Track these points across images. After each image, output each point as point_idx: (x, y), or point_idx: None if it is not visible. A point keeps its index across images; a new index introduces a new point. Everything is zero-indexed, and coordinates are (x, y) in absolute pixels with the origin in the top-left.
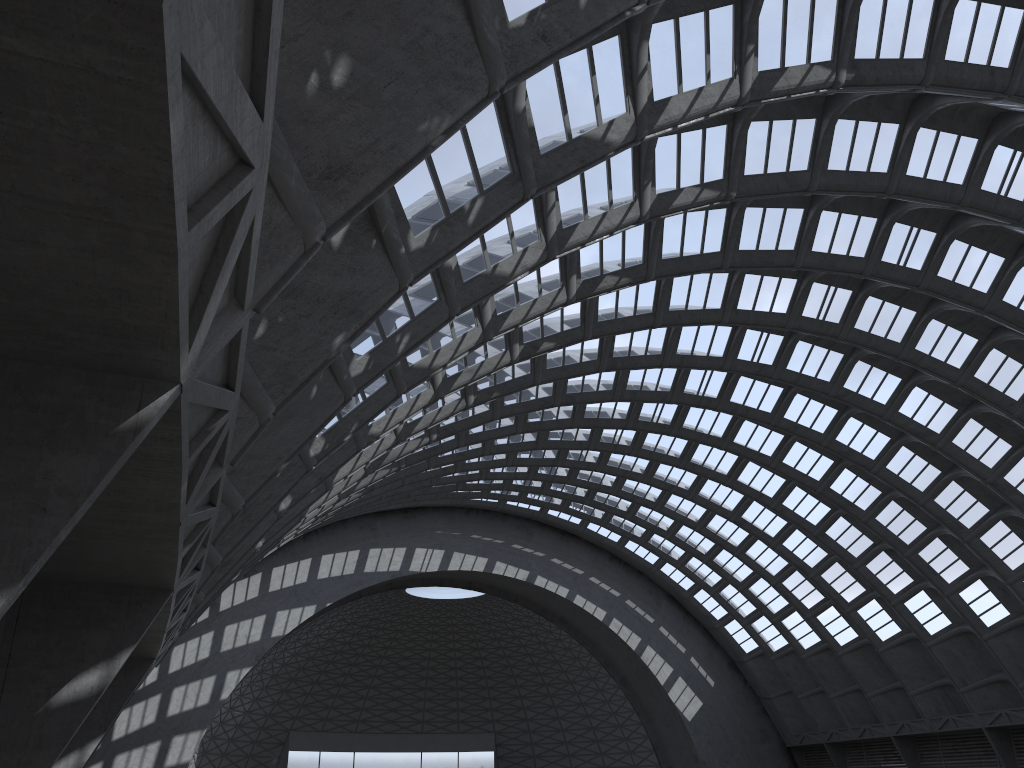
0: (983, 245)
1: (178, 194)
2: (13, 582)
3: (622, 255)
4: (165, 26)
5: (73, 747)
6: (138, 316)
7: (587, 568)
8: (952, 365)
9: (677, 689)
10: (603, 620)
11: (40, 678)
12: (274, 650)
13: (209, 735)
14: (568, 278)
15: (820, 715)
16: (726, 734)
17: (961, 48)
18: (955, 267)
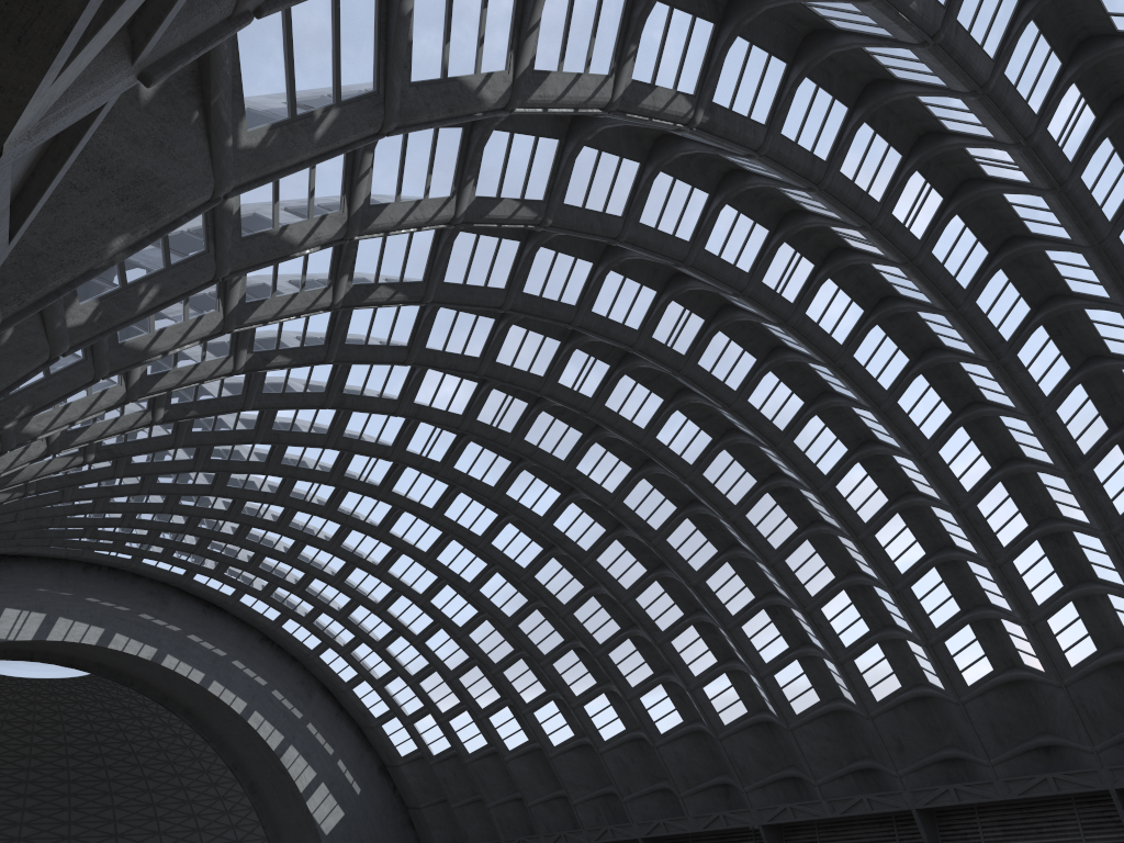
0: (741, 342)
1: None
2: None
3: (403, 266)
4: None
5: None
6: None
7: (232, 649)
8: (686, 460)
9: (318, 797)
10: (242, 713)
11: None
12: None
13: None
14: (339, 277)
15: (472, 826)
16: None
17: (795, 127)
18: (714, 359)
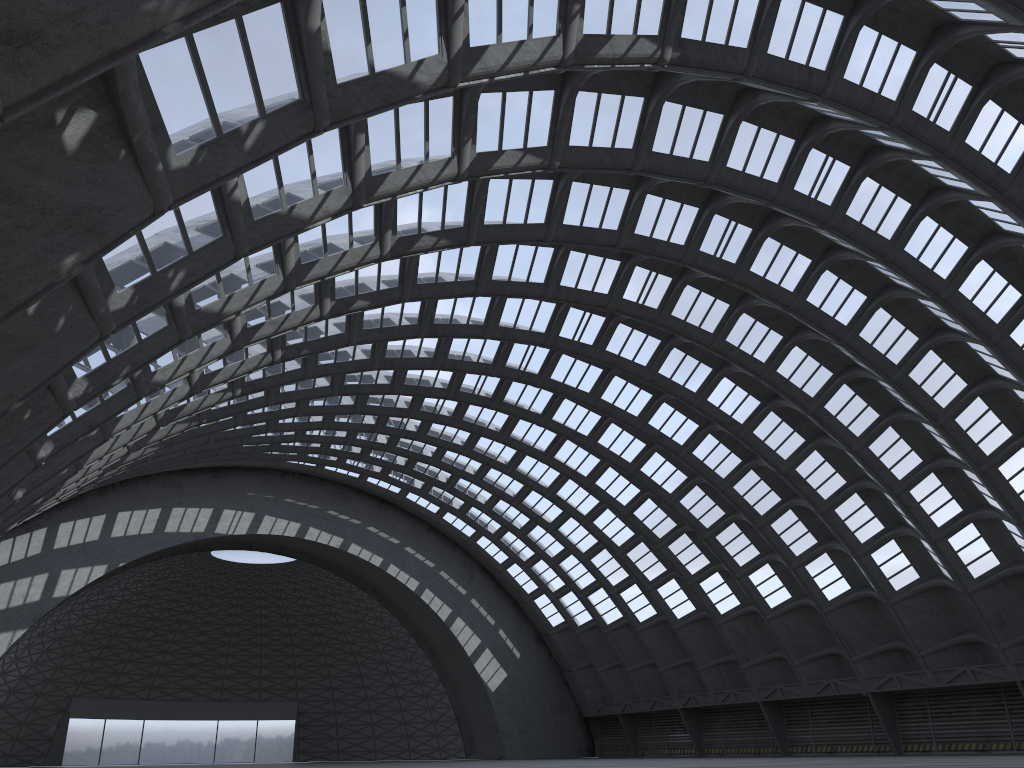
0: (793, 245)
1: None
2: None
3: (442, 215)
4: None
5: None
6: None
7: (403, 538)
8: (758, 359)
9: (483, 660)
10: (415, 590)
11: None
12: (58, 611)
13: None
14: (383, 233)
15: (617, 687)
16: (527, 705)
17: (783, 44)
18: (767, 264)
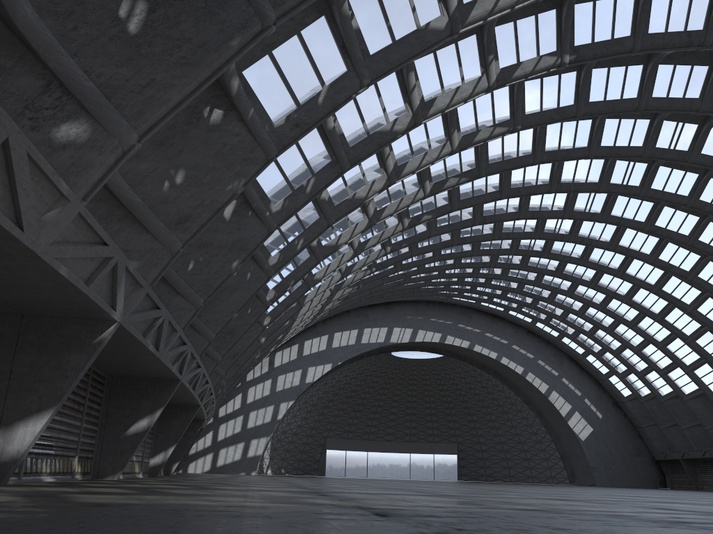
0: None
1: (75, 282)
2: (56, 404)
3: (460, 164)
4: (43, 257)
5: (161, 450)
6: (87, 307)
7: (510, 339)
8: None
9: (574, 419)
10: (521, 373)
11: (121, 422)
12: (311, 390)
13: (276, 439)
14: (423, 183)
15: (676, 440)
16: (610, 450)
17: (661, 23)
18: None
